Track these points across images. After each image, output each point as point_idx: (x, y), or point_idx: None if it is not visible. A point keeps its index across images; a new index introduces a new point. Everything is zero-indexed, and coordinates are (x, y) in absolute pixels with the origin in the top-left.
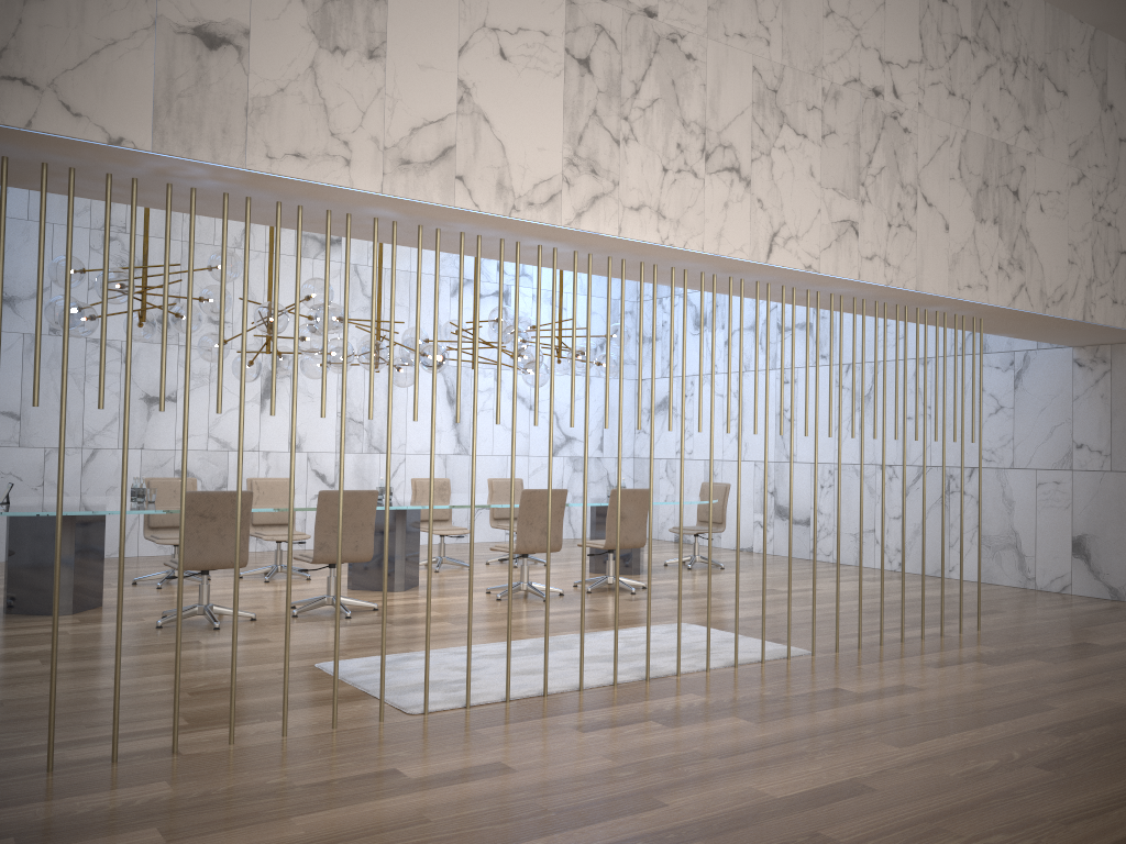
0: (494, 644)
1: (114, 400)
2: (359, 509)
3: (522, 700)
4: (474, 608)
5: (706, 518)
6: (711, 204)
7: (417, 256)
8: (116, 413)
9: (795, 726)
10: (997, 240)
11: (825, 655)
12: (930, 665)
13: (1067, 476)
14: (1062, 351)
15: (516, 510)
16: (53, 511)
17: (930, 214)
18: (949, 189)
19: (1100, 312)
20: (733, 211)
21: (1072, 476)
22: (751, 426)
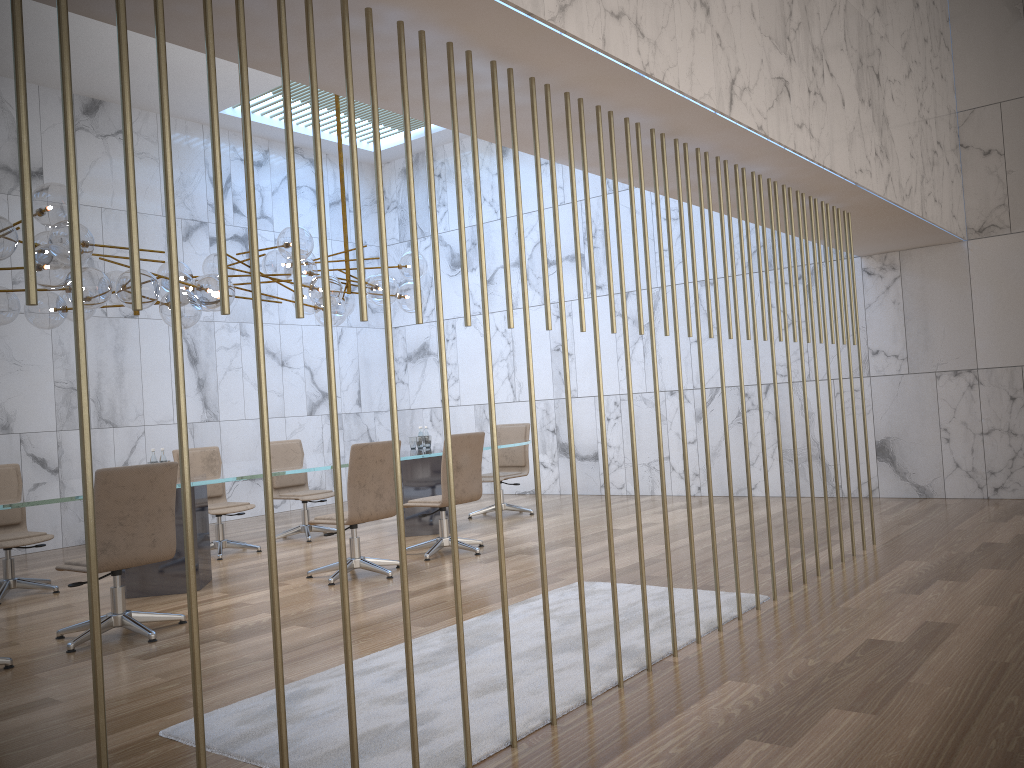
0: (395, 649)
1: None
2: (153, 490)
3: (532, 739)
4: (312, 600)
5: (506, 462)
6: (681, 30)
7: (343, 49)
8: None
9: (926, 709)
10: (872, 124)
11: (786, 597)
12: (906, 591)
13: (865, 383)
14: (850, 261)
15: (298, 476)
16: None
17: (833, 86)
18: (841, 61)
19: (929, 209)
20: (699, 44)
21: (871, 382)
22: (524, 365)
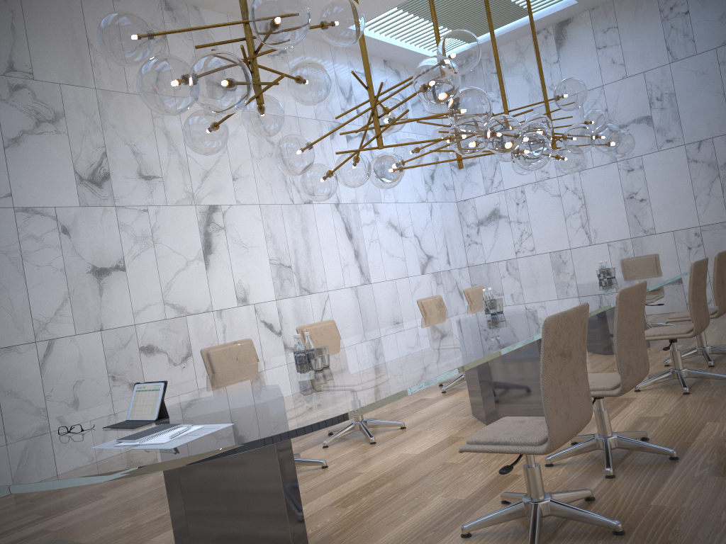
0: None
1: (60, 278)
2: (640, 309)
3: None
4: (718, 407)
5: None
6: None
7: None
8: (65, 294)
9: None
10: None
11: None
12: None
13: None
14: None
15: None
16: (358, 405)
17: None
18: None
19: None
20: None
21: None
22: (598, 214)
